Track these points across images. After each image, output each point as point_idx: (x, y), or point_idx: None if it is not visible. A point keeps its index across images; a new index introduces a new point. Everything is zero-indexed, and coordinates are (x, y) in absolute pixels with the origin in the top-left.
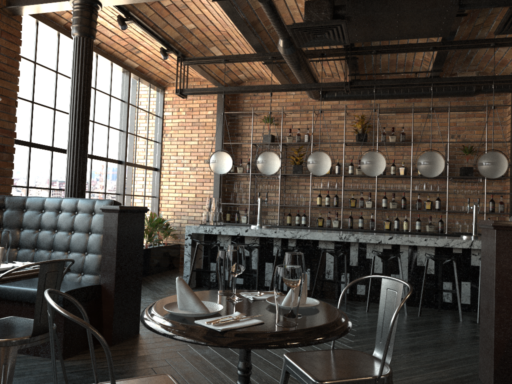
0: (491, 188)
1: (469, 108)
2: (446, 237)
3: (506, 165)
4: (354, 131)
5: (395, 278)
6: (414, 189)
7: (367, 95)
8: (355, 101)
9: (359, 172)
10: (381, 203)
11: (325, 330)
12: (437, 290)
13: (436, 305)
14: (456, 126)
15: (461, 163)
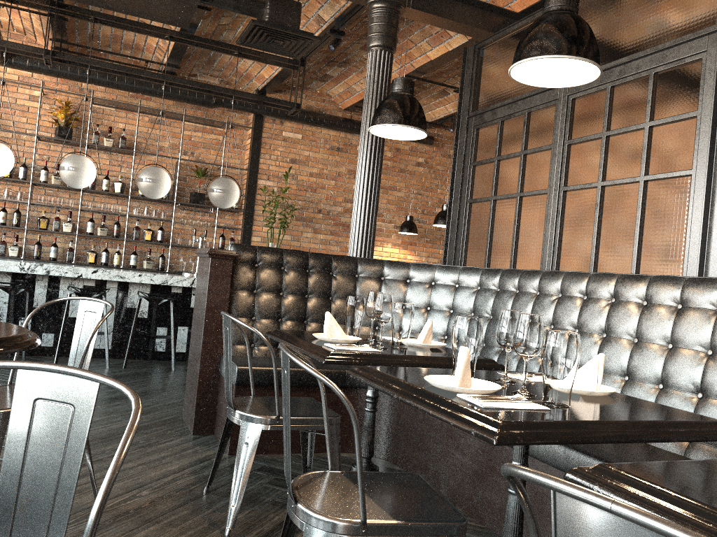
0: (223, 222)
1: (207, 122)
2: (165, 274)
3: (238, 195)
4: (54, 122)
5: (96, 299)
6: (132, 213)
7: (77, 74)
8: (59, 79)
9: (57, 181)
10: (85, 227)
11: (10, 342)
12: (149, 337)
13: (147, 355)
14: (191, 140)
15: (193, 187)
